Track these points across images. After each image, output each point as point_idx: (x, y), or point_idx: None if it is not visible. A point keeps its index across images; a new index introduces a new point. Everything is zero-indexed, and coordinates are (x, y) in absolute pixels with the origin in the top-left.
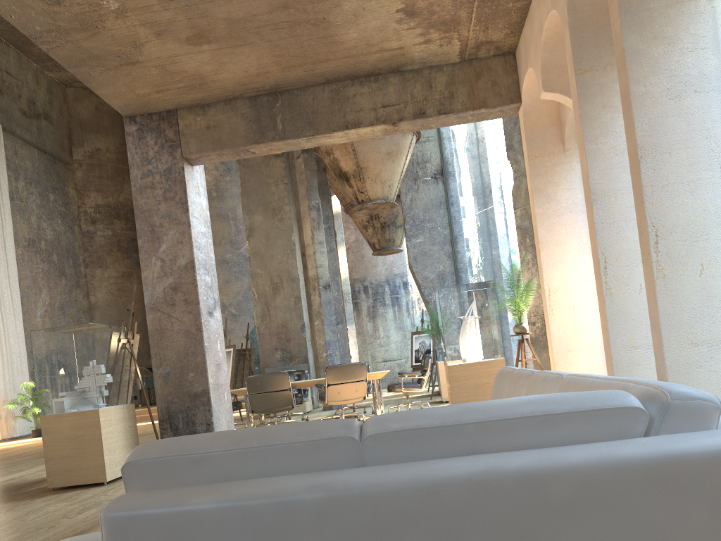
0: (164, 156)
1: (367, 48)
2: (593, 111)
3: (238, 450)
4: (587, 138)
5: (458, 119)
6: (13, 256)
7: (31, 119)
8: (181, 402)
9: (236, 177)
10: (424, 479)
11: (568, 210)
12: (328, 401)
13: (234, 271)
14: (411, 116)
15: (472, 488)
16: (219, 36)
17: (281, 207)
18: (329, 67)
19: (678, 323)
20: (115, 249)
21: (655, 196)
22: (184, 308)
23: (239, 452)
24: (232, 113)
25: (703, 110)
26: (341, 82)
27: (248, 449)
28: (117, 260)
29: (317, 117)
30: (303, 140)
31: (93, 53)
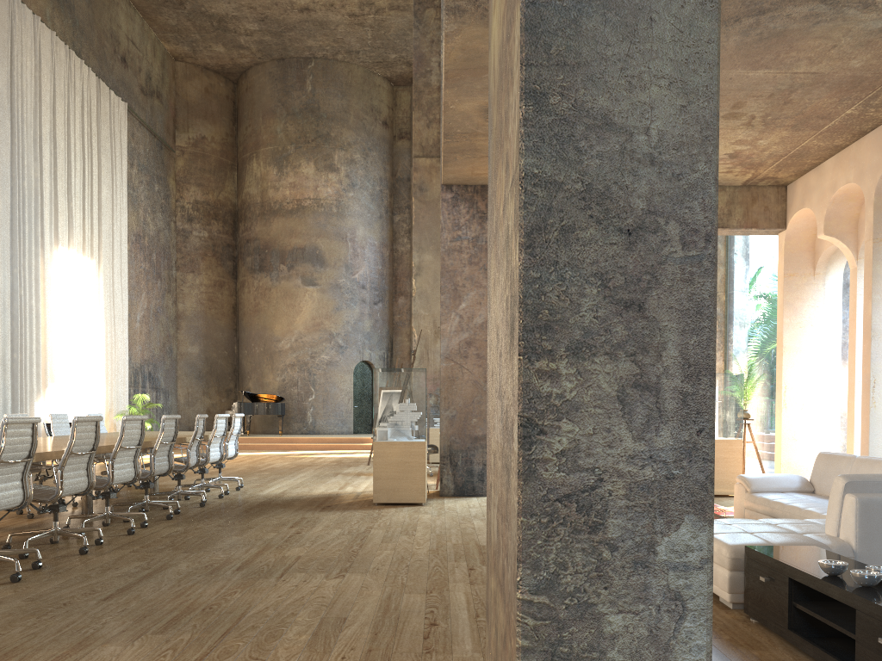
0: (474, 225)
1: None
2: (881, 271)
3: None
4: (874, 290)
5: (729, 232)
6: (125, 252)
7: (146, 97)
8: (462, 443)
9: (360, 195)
10: None
11: (810, 323)
12: None
13: (346, 298)
14: None
15: None
16: None
17: None
18: None
19: None
20: (210, 253)
21: None
22: (475, 361)
23: None
24: None
25: None
26: None
27: None
28: (210, 266)
29: None
30: None
31: (476, 148)
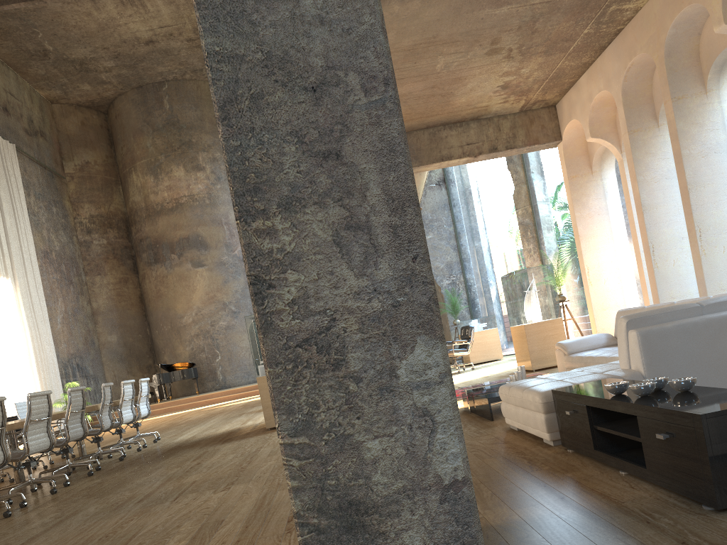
0: None
1: (465, 107)
2: (640, 156)
3: (664, 313)
4: (637, 172)
5: (517, 151)
6: (37, 267)
7: (32, 137)
8: None
9: (226, 185)
10: None
11: (597, 213)
12: None
13: (231, 272)
14: (487, 151)
15: None
16: None
17: None
18: (434, 119)
19: (713, 279)
20: (111, 256)
21: (697, 210)
22: None
23: (665, 314)
24: None
25: (719, 163)
26: (436, 127)
27: (668, 312)
28: (113, 267)
29: (420, 153)
30: None
31: None
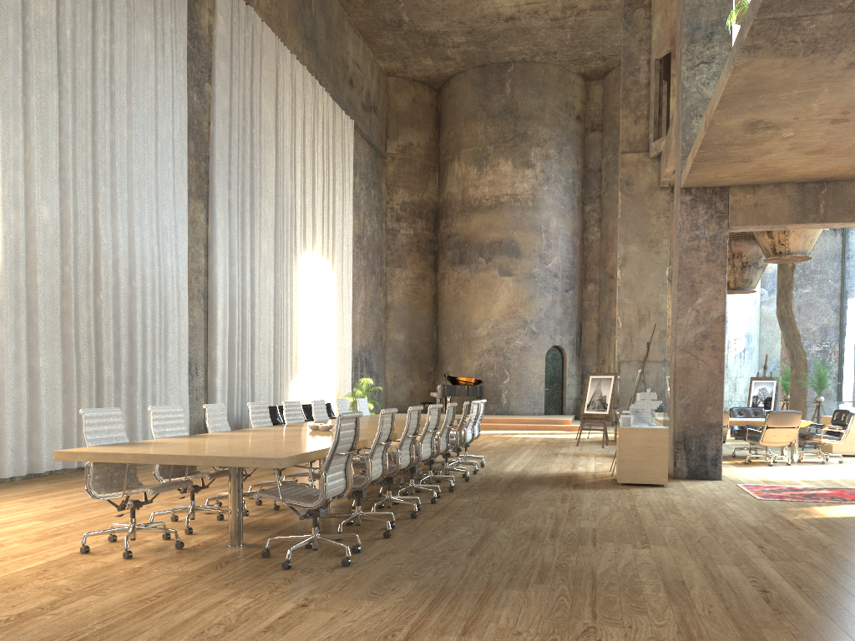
0: (711, 225)
1: None
2: None
3: None
4: None
5: None
6: (351, 252)
7: (366, 112)
8: (696, 429)
9: (554, 188)
10: None
11: None
12: (761, 442)
13: (540, 287)
14: None
15: None
16: (833, 151)
17: (659, 240)
18: None
19: None
20: (414, 249)
21: None
22: (711, 353)
23: None
24: (779, 195)
25: None
26: None
27: None
28: (414, 261)
29: None
30: (838, 224)
31: (727, 156)
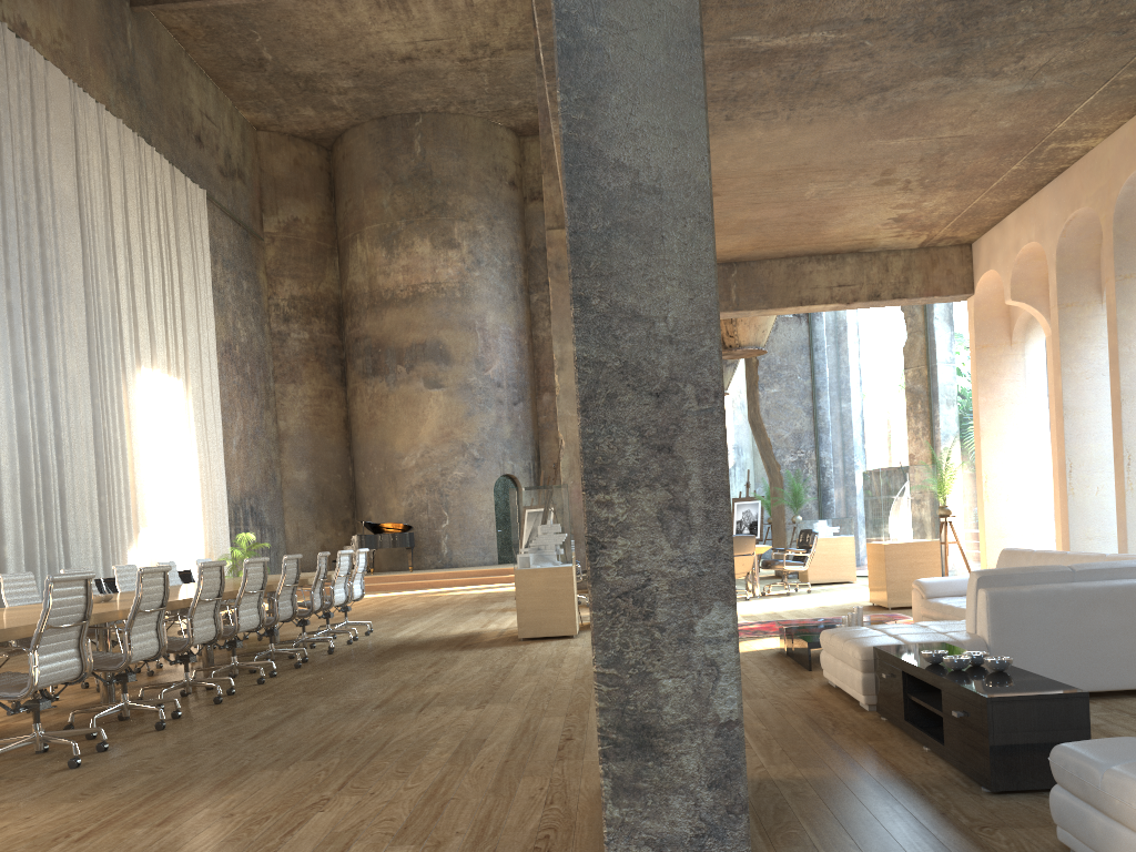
0: None
1: (842, 238)
2: (1070, 340)
3: (1025, 574)
4: (1063, 362)
5: (908, 302)
6: (215, 366)
7: (227, 178)
8: None
9: (487, 273)
10: (1107, 585)
11: (1010, 401)
12: None
13: (479, 400)
14: (865, 298)
15: (1125, 589)
16: (723, 229)
17: None
18: (797, 248)
19: None
20: (313, 358)
21: (1130, 430)
22: None
23: (1026, 574)
24: None
25: None
26: (798, 257)
27: (1030, 573)
28: (314, 373)
29: (771, 291)
30: (754, 311)
31: None
